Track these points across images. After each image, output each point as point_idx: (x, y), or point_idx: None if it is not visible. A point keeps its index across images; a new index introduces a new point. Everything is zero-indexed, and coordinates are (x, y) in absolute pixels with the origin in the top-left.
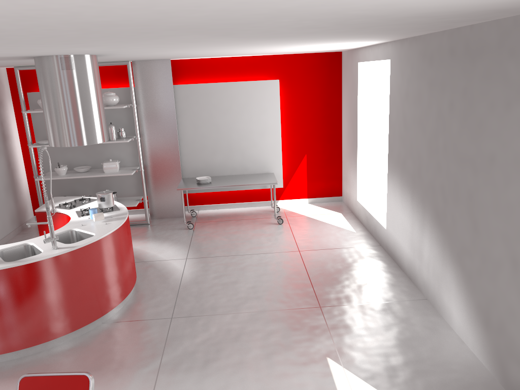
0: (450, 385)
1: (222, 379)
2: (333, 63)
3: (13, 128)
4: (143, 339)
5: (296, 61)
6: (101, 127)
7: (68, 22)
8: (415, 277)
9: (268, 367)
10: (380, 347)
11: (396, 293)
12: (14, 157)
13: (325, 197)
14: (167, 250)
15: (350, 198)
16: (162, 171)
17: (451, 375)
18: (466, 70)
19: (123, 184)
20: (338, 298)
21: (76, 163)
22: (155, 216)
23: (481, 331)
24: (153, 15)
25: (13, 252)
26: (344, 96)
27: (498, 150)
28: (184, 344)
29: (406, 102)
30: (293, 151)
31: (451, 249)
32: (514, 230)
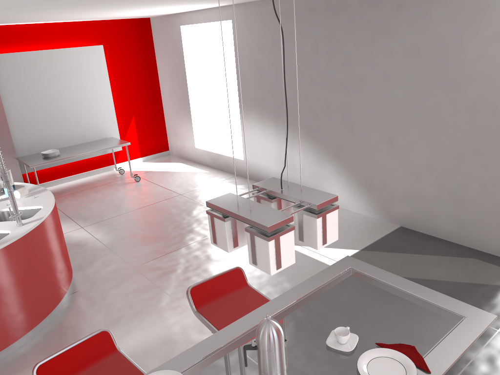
0: (365, 231)
1: None
2: (144, 28)
3: None
4: (129, 289)
5: (111, 27)
6: None
7: None
8: None
9: None
10: None
11: None
12: None
13: (156, 154)
14: None
15: (183, 149)
16: None
17: (360, 227)
18: (329, 21)
19: None
20: None
21: None
22: None
23: (364, 195)
24: None
25: None
26: (159, 59)
27: (367, 72)
28: (171, 278)
29: (259, 52)
30: (122, 114)
31: (328, 150)
32: (387, 120)
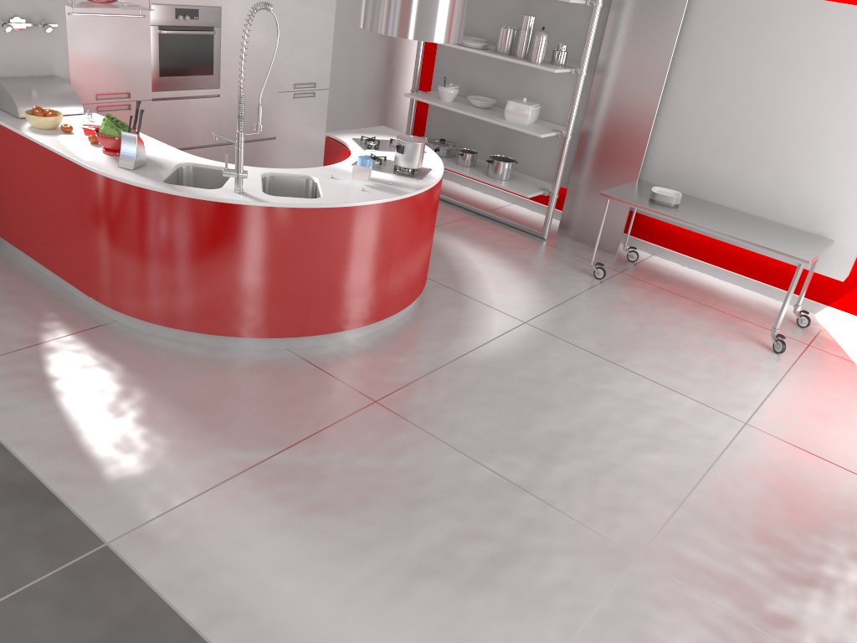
0: None
1: (302, 552)
2: None
3: None
4: (297, 407)
5: None
6: (443, 13)
7: None
8: None
9: (392, 592)
10: None
11: None
12: (406, 51)
13: None
14: (516, 293)
15: None
16: (607, 153)
17: None
18: None
19: (538, 152)
20: (700, 569)
21: (482, 90)
22: (566, 230)
23: None
24: None
25: (207, 174)
26: None
27: None
28: (334, 455)
29: None
30: None
31: None
32: None
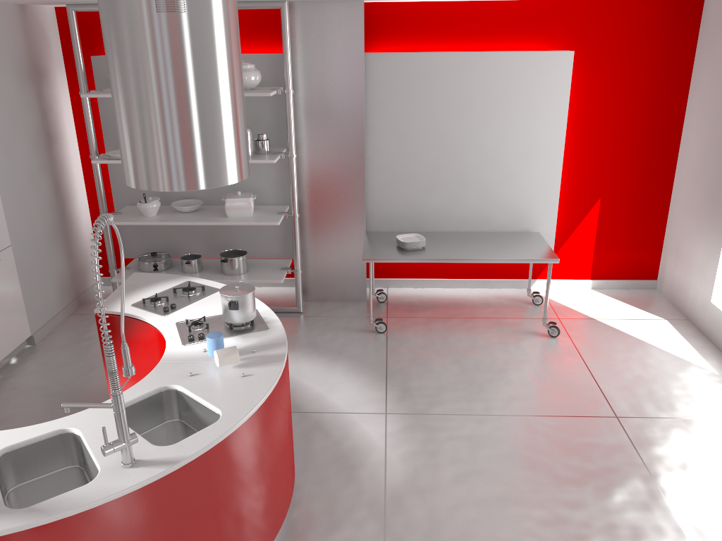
0: None
1: None
2: (682, 21)
3: (67, 122)
4: None
5: (608, 14)
6: (238, 149)
7: None
8: None
9: None
10: None
11: None
12: (68, 174)
13: (624, 280)
14: (344, 384)
15: (684, 292)
16: (330, 218)
17: None
18: None
19: (258, 235)
20: None
21: (177, 193)
22: (311, 295)
23: None
24: None
25: (34, 450)
26: (696, 90)
27: None
28: None
29: None
30: (577, 190)
31: None
32: None
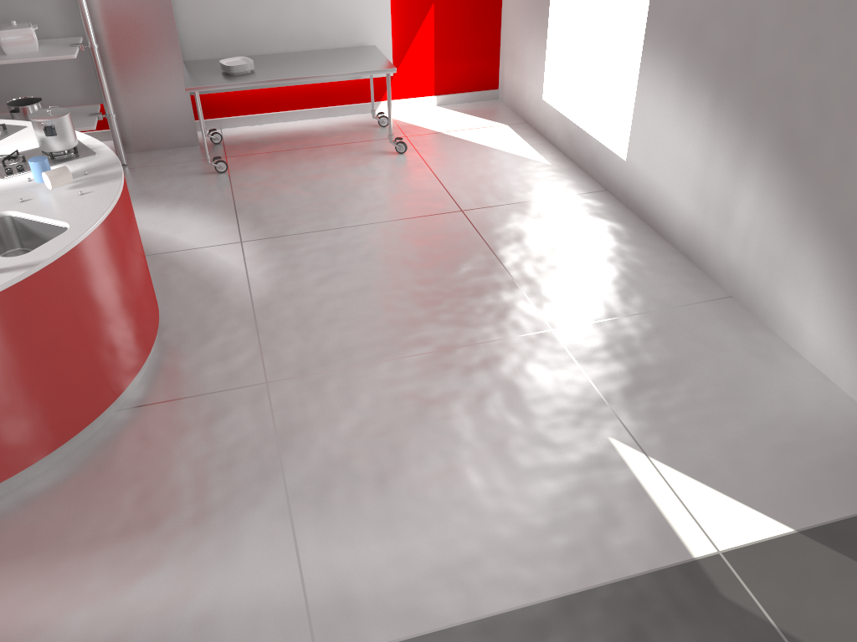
0: (842, 468)
1: (429, 511)
2: None
3: None
4: (226, 439)
5: None
6: None
7: None
8: (702, 255)
9: (508, 473)
10: (693, 404)
11: (676, 289)
12: None
13: (467, 93)
14: (192, 224)
15: (521, 95)
16: (137, 48)
17: (835, 448)
18: None
19: (50, 78)
20: (578, 309)
21: None
22: (133, 146)
23: None
24: None
25: None
26: None
27: None
28: (319, 441)
29: None
30: None
31: (825, 212)
32: None
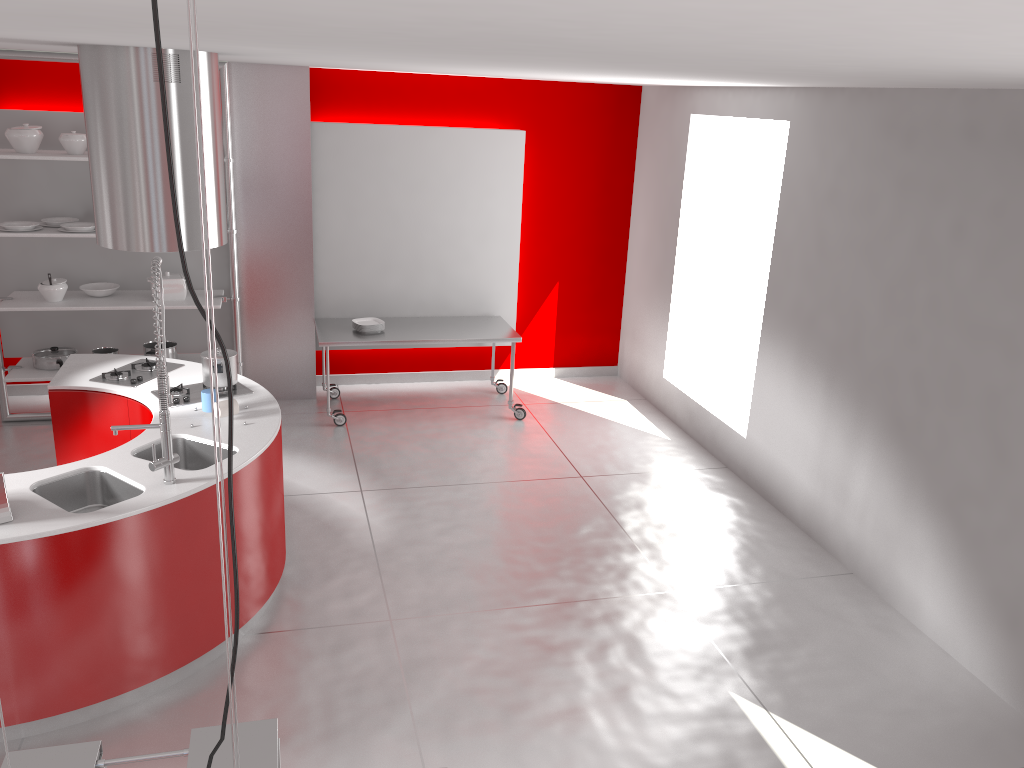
0: (960, 735)
1: (552, 745)
2: (624, 107)
3: None
4: (351, 668)
5: (556, 96)
6: (222, 213)
7: (498, 32)
8: (822, 531)
9: (630, 716)
10: (813, 668)
11: (796, 563)
12: None
13: (586, 367)
14: (311, 471)
15: (641, 372)
16: (273, 303)
17: (954, 717)
18: (1008, 171)
19: (185, 325)
20: (699, 574)
21: (81, 276)
22: None
23: (996, 636)
24: (693, 42)
25: (61, 487)
26: (640, 174)
27: None
28: (443, 676)
29: (829, 208)
30: (535, 273)
31: (931, 488)
32: None
